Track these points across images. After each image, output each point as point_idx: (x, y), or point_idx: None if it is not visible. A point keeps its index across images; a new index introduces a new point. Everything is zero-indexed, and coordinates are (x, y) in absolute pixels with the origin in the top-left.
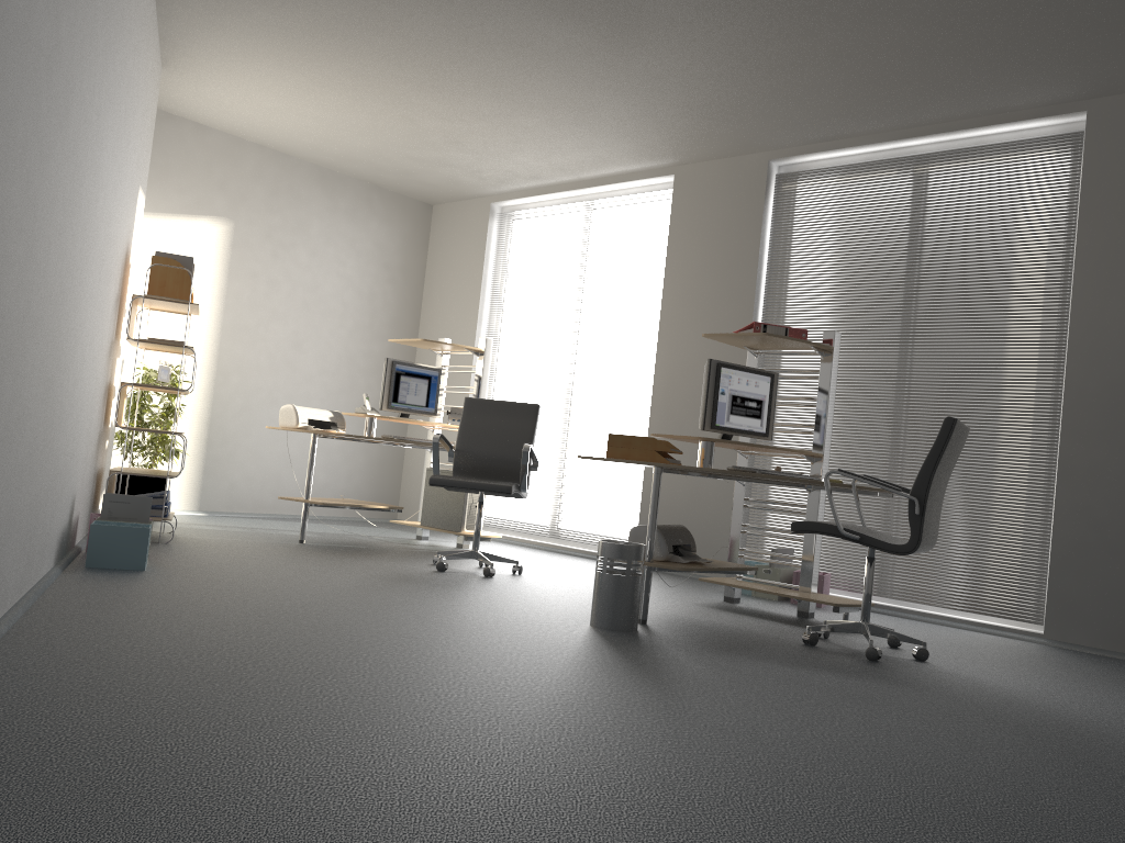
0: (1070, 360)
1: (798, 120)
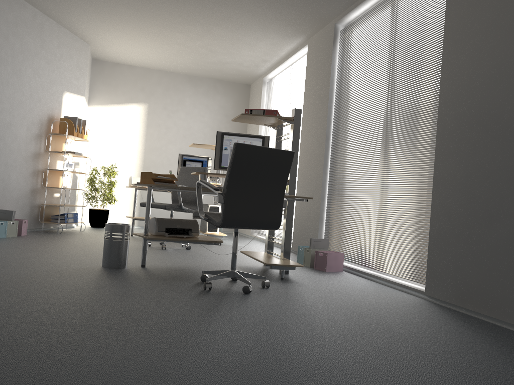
0: (440, 105)
1: None
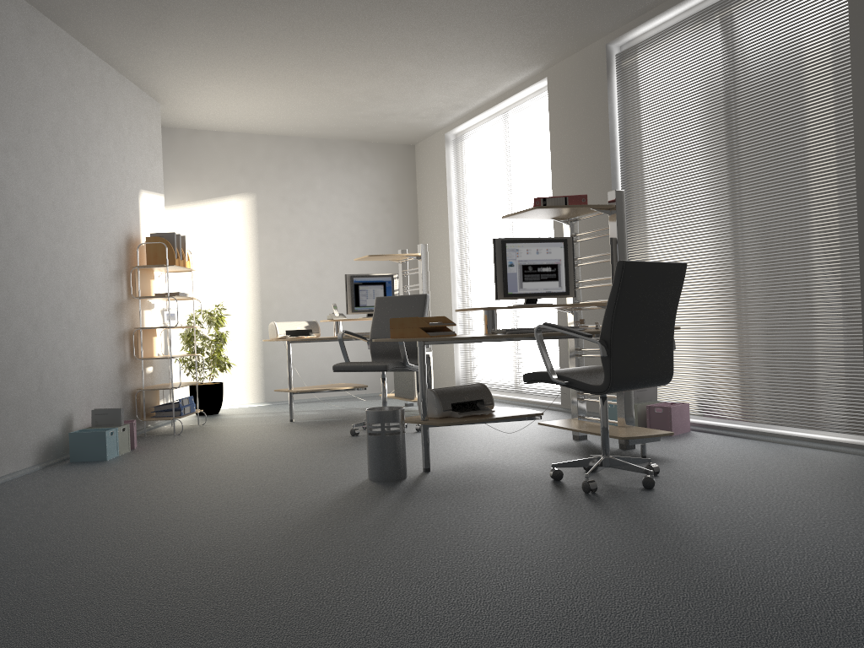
0: (859, 168)
1: (598, 4)
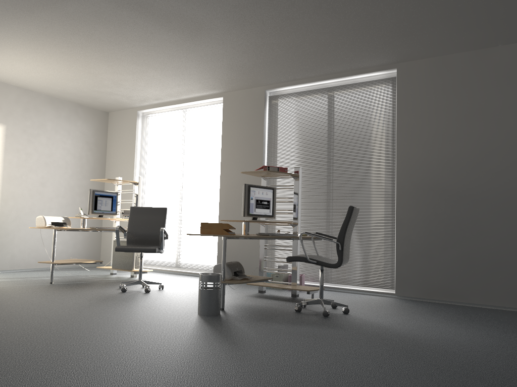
0: (397, 174)
1: (276, 72)
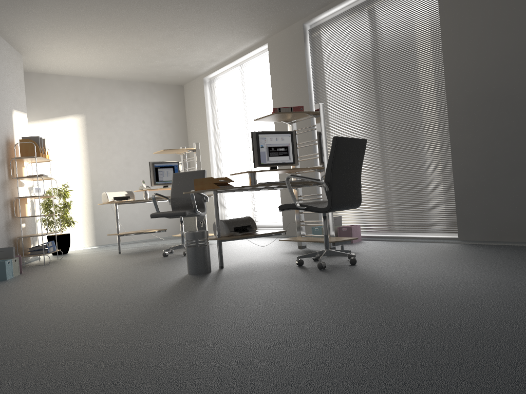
0: (447, 89)
1: None
